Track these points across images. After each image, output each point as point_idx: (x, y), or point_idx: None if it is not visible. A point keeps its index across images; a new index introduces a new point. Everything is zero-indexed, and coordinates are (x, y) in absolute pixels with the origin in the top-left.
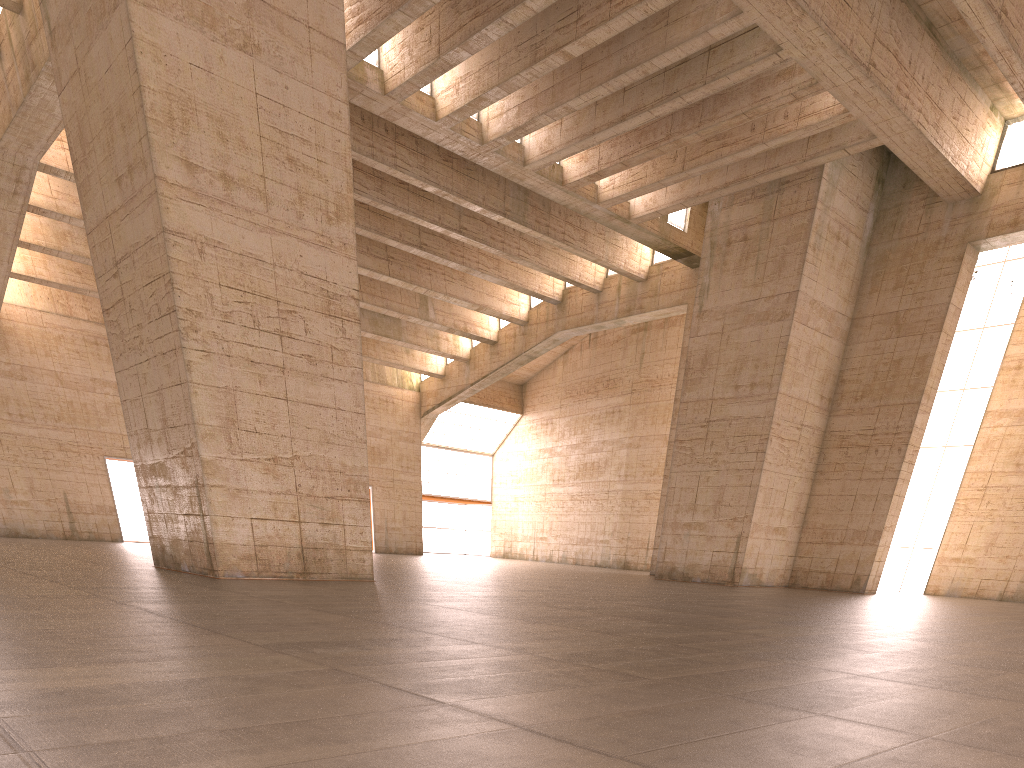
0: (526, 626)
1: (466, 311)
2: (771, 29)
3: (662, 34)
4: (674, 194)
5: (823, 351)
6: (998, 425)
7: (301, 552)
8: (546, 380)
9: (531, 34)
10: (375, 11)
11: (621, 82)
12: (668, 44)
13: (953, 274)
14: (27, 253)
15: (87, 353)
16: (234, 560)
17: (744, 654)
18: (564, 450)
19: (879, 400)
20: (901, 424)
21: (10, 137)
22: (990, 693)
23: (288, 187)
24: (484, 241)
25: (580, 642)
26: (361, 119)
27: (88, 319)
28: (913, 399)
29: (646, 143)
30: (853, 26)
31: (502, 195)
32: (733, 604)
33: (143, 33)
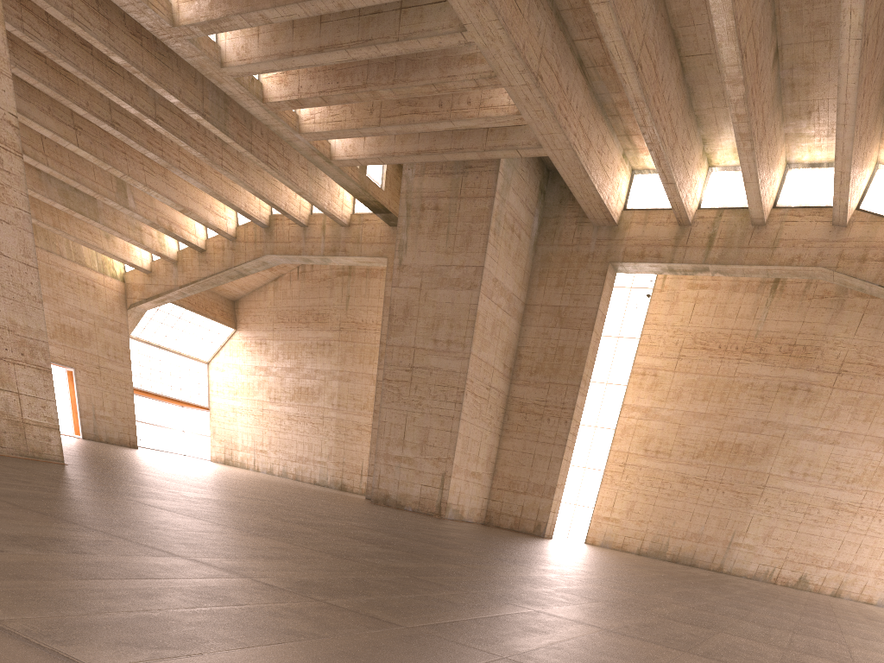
0: (244, 538)
1: (170, 210)
2: (457, 5)
3: None
4: (372, 147)
5: (504, 326)
6: (631, 416)
7: None
8: (258, 301)
9: None
10: None
11: (317, 8)
12: None
13: (600, 285)
14: None
15: None
16: None
17: (488, 595)
18: (279, 371)
19: (549, 378)
20: (566, 401)
21: None
22: (730, 659)
23: None
24: (184, 139)
25: (310, 565)
26: None
27: None
28: (574, 382)
29: (344, 85)
30: (525, 33)
31: (200, 95)
32: (449, 536)
33: None
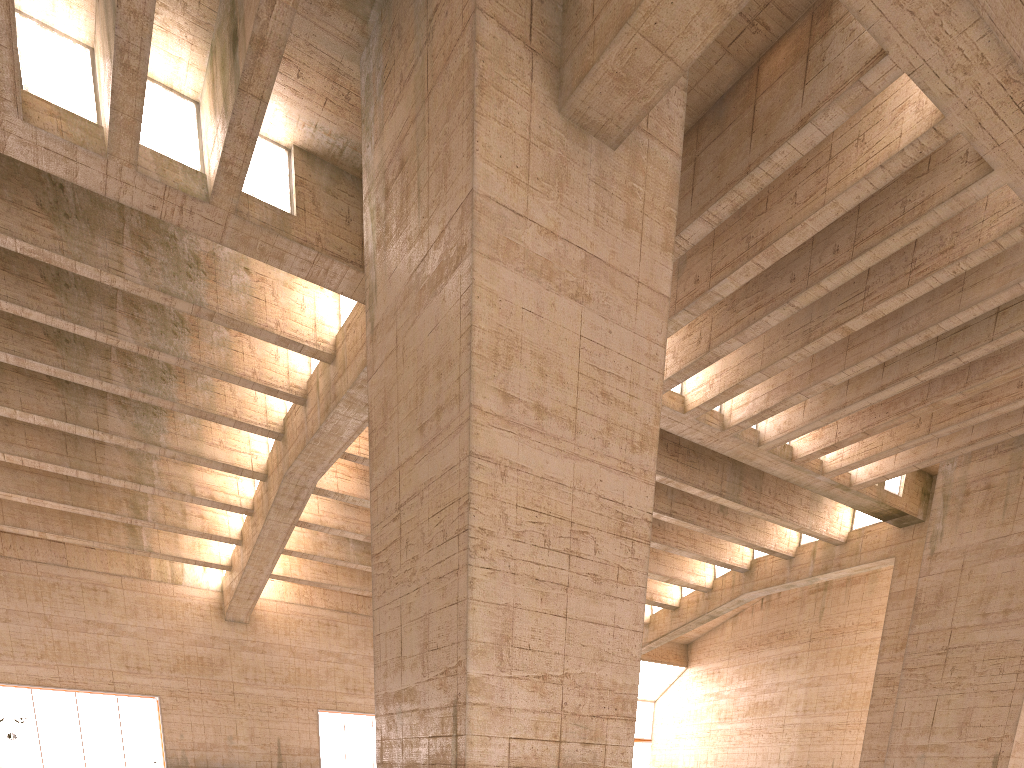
0: None
1: (652, 584)
2: None
3: (955, 299)
4: (905, 459)
5: None
6: None
7: None
8: (713, 638)
9: (804, 322)
10: None
11: (896, 350)
12: (963, 305)
13: None
14: (287, 560)
15: (319, 631)
16: None
17: None
18: (732, 693)
19: None
20: None
21: (299, 462)
22: None
23: (598, 418)
24: (691, 521)
25: None
26: None
27: (324, 607)
28: None
29: (895, 411)
30: None
31: (719, 480)
32: None
33: (482, 280)
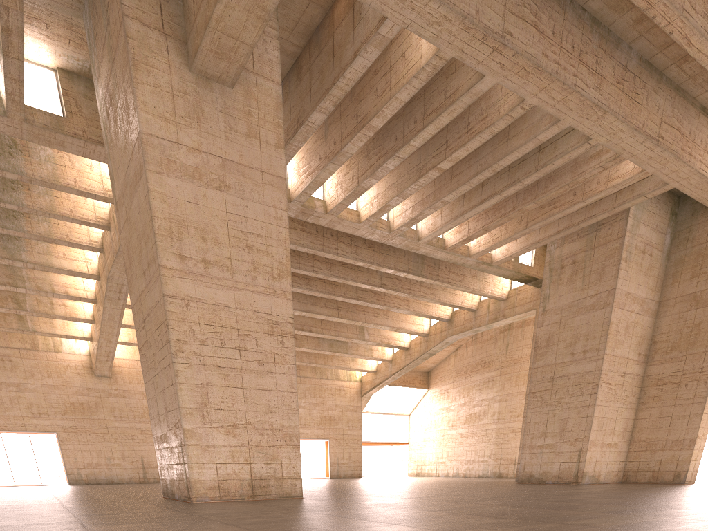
0: (381, 528)
1: (389, 332)
2: (582, 127)
3: (504, 146)
4: (522, 243)
5: (638, 324)
6: None
7: (251, 482)
8: (444, 367)
9: (417, 163)
10: (317, 166)
11: (478, 179)
12: (509, 150)
13: None
14: (130, 331)
15: None
16: (203, 490)
17: None
18: (456, 407)
19: (685, 351)
20: (705, 365)
21: (114, 269)
22: None
23: (246, 262)
24: (397, 290)
25: None
26: (316, 231)
27: None
28: None
29: (499, 215)
30: (644, 115)
31: (407, 261)
32: (572, 498)
33: (155, 187)
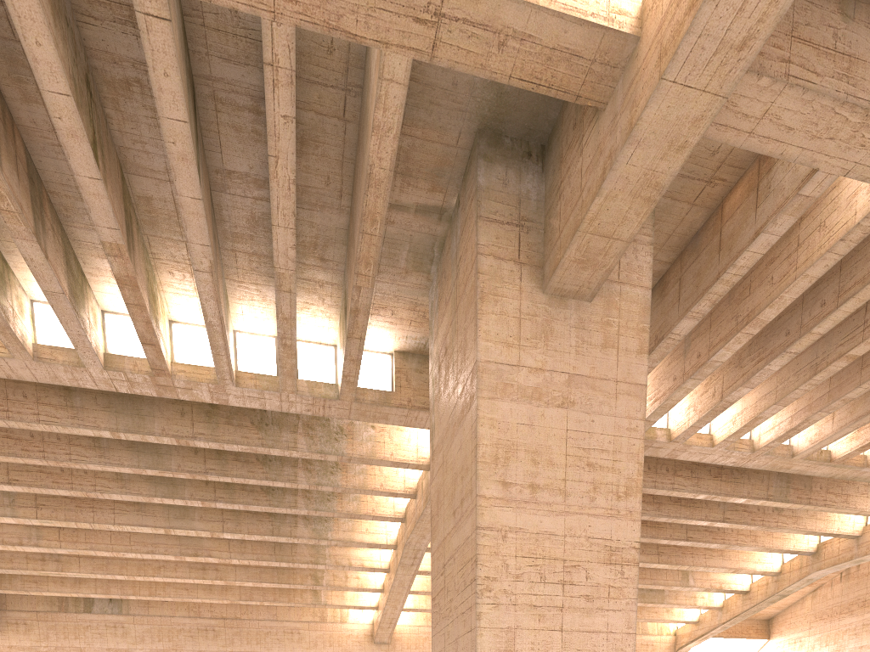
0: None
1: (721, 575)
2: None
3: None
4: None
5: None
6: None
7: None
8: (793, 612)
9: (811, 359)
10: (669, 388)
11: None
12: None
13: None
14: (417, 597)
15: None
16: None
17: None
18: None
19: None
20: None
21: (413, 535)
22: None
23: (585, 482)
24: (745, 522)
25: None
26: (647, 468)
27: None
28: None
29: None
30: None
31: (765, 487)
32: None
33: (485, 414)
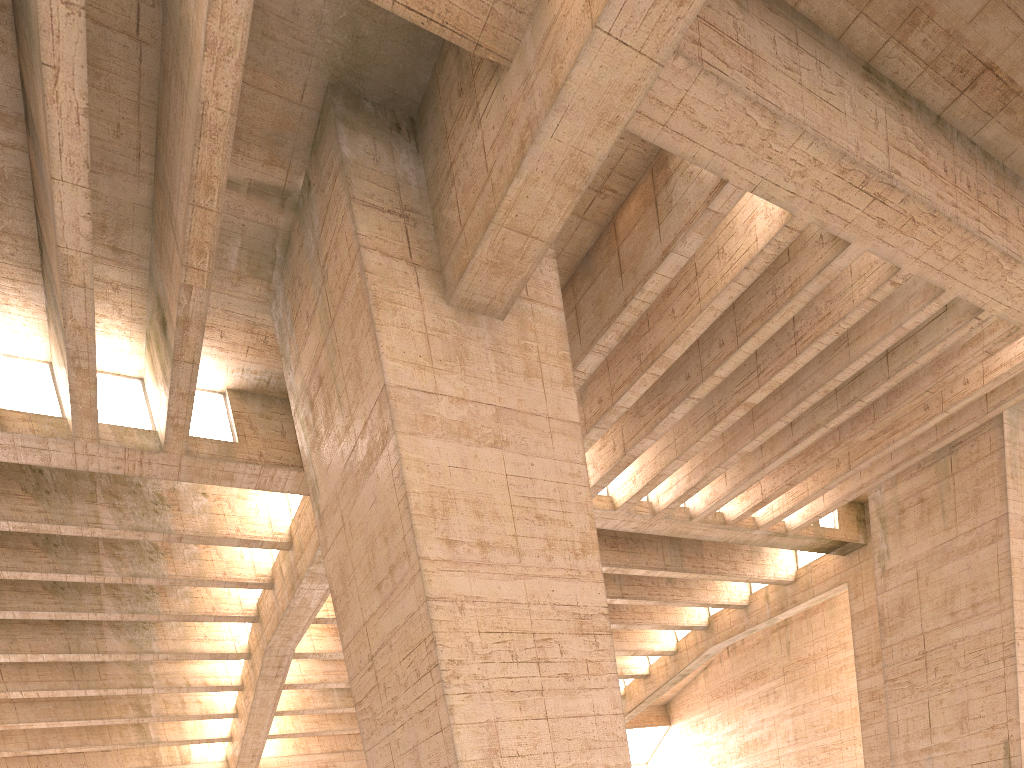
0: None
1: (620, 660)
2: (974, 295)
3: (844, 354)
4: (833, 496)
5: None
6: None
7: None
8: (689, 693)
9: (707, 408)
10: None
11: (799, 409)
12: (853, 356)
13: None
14: (280, 720)
15: None
16: None
17: None
18: (720, 738)
19: None
20: None
21: (276, 636)
22: None
23: (538, 538)
24: (643, 597)
25: None
26: None
27: (321, 751)
28: None
29: (813, 459)
30: None
31: (661, 556)
32: None
33: (409, 453)
